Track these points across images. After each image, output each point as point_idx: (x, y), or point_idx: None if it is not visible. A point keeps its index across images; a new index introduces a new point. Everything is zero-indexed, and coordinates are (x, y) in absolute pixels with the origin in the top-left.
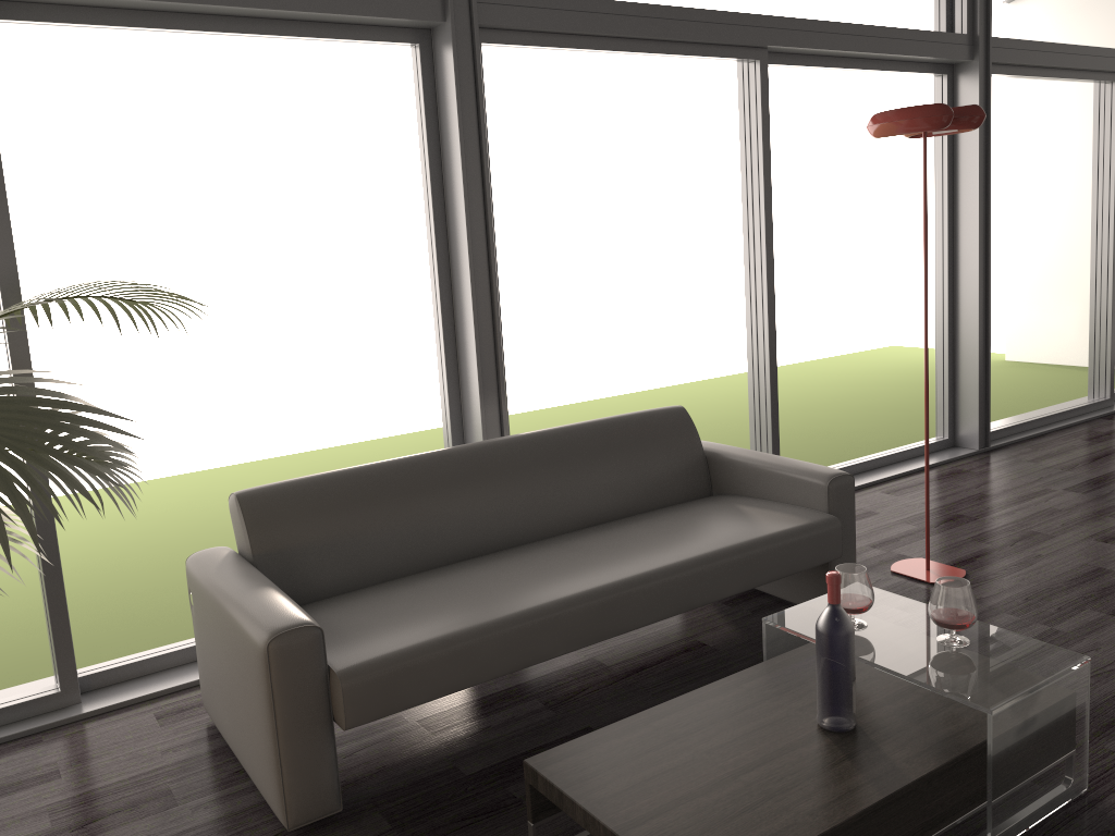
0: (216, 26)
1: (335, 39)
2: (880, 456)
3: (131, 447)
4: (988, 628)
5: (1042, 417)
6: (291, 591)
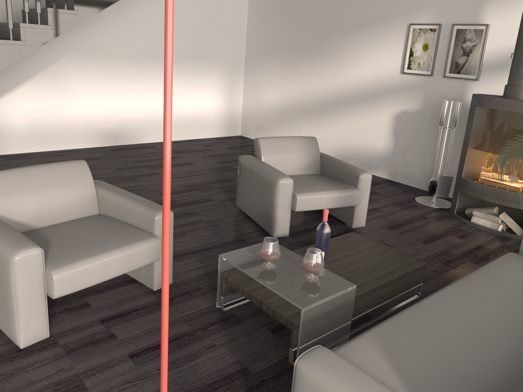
0: None
1: None
2: None
3: None
4: (249, 270)
5: None
6: None
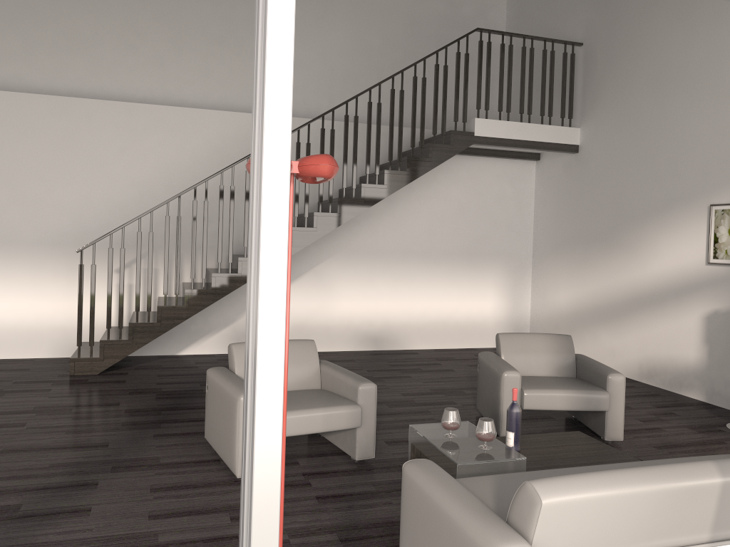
0: None
1: None
2: None
3: None
4: (429, 436)
5: None
6: None
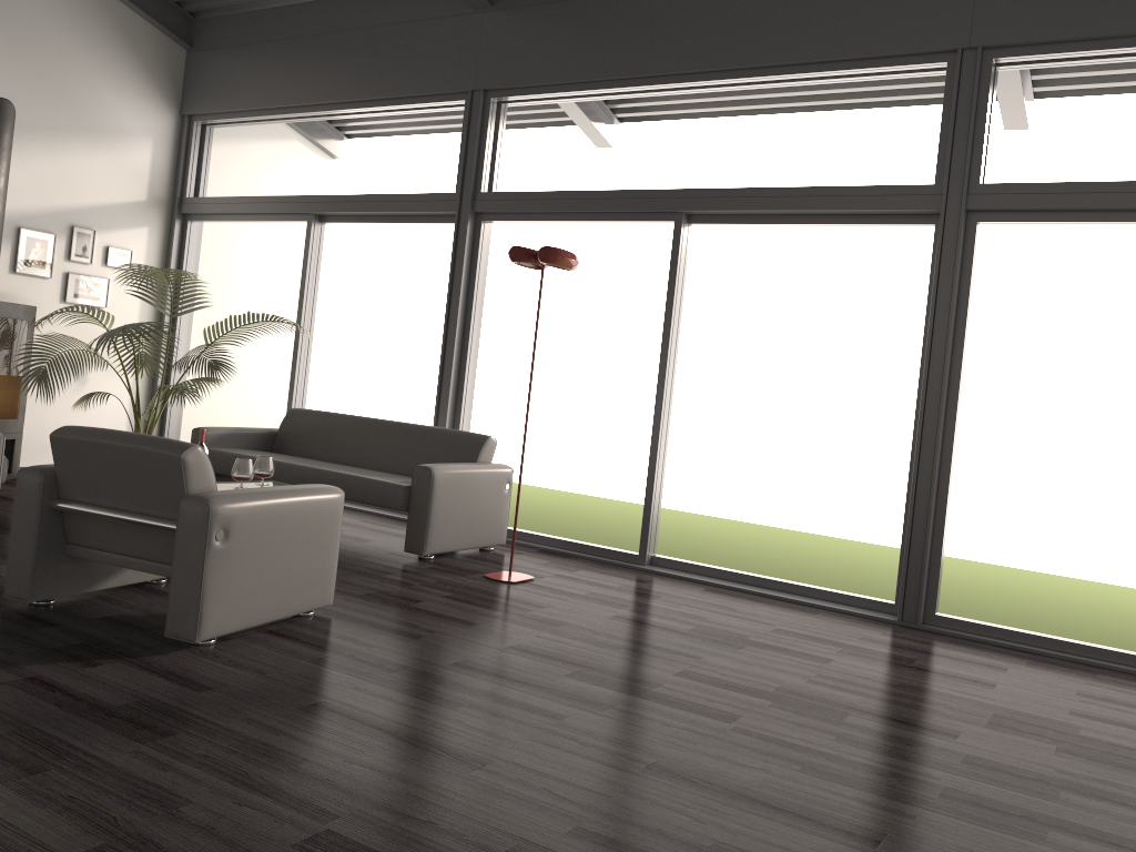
0: (384, 220)
1: (428, 223)
2: (786, 581)
3: (237, 368)
4: None
5: (1069, 641)
6: (281, 449)
